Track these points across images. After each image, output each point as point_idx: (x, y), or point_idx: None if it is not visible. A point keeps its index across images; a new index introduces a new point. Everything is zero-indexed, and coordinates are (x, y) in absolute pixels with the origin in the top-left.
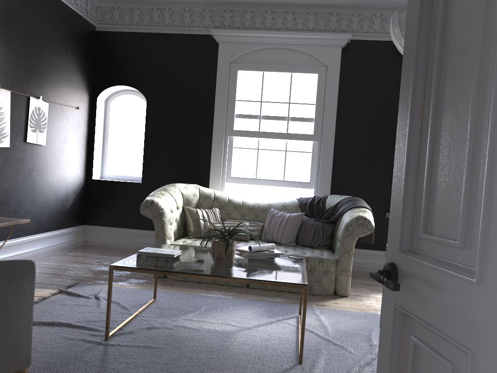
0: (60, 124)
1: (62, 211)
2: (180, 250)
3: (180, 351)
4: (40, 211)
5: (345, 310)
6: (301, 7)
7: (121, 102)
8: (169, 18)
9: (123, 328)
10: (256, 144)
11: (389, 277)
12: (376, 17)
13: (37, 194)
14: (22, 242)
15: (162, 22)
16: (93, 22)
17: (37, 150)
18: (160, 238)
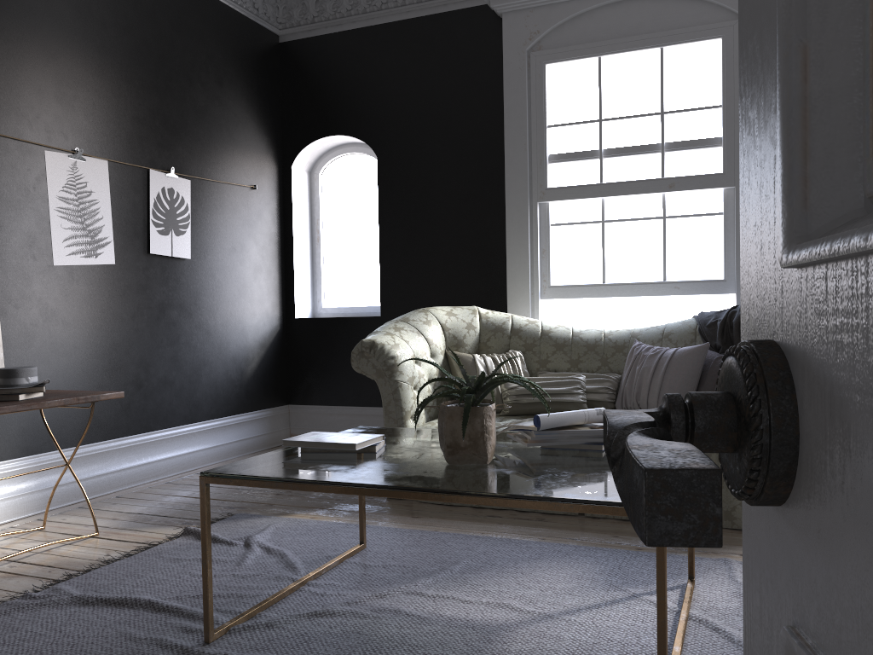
0: (219, 218)
1: (238, 380)
2: (378, 435)
3: None
4: (191, 382)
5: None
6: None
7: (337, 169)
8: None
9: (259, 613)
10: (597, 213)
11: (741, 437)
12: None
13: (182, 350)
14: (157, 440)
15: (393, 0)
16: (271, 26)
17: (174, 268)
18: (393, 418)
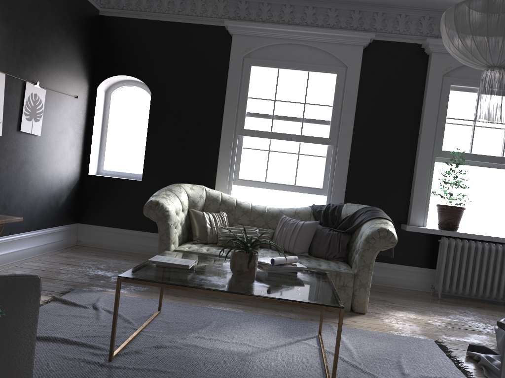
0: (57, 113)
1: (55, 208)
2: (194, 260)
3: (195, 377)
4: (31, 208)
5: (366, 329)
6: (322, 2)
7: (122, 93)
8: (179, 5)
9: (127, 346)
10: (267, 146)
11: None
12: (401, 17)
13: (29, 188)
14: (10, 241)
15: (172, 10)
16: (97, 5)
17: (31, 140)
18: (164, 243)
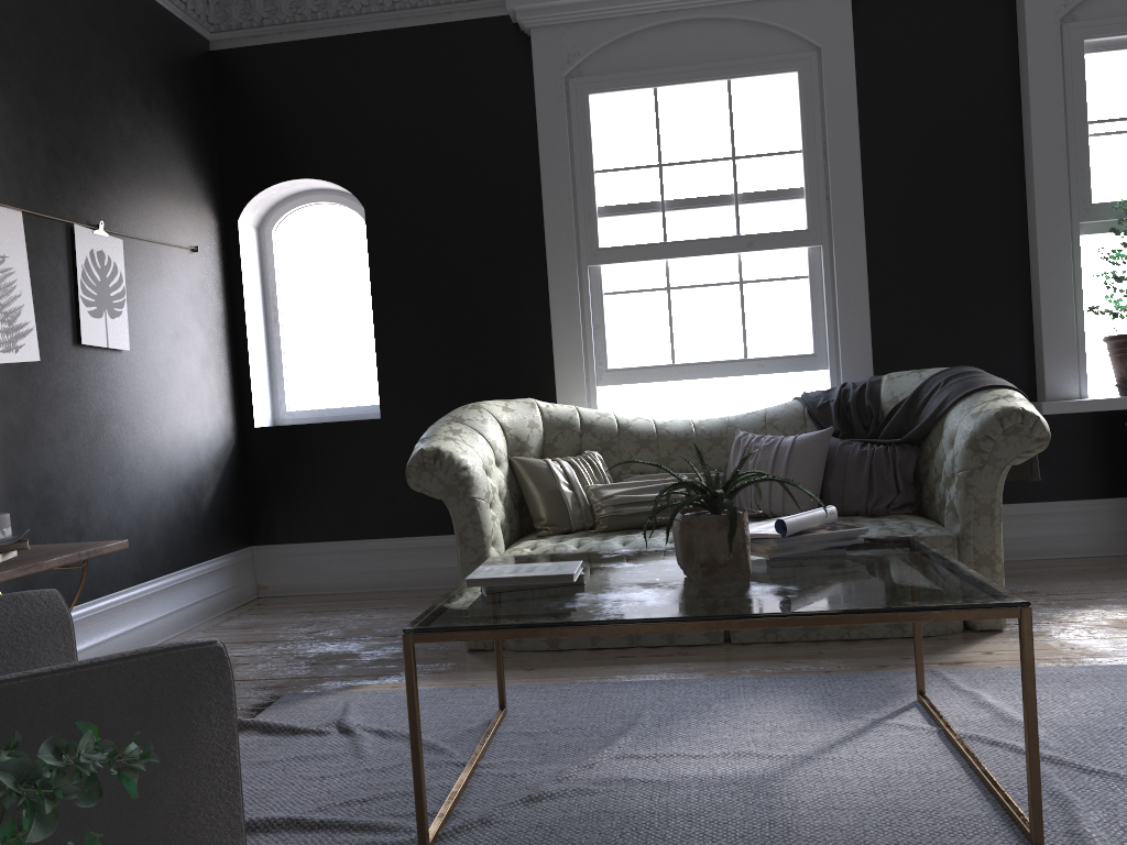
0: (158, 292)
1: (193, 517)
2: (579, 562)
3: None
4: (141, 524)
5: None
6: None
7: (297, 224)
8: None
9: (455, 809)
10: (661, 278)
11: None
12: None
13: (127, 479)
14: (107, 609)
15: (378, 2)
16: (201, 27)
17: (110, 364)
18: (472, 547)
